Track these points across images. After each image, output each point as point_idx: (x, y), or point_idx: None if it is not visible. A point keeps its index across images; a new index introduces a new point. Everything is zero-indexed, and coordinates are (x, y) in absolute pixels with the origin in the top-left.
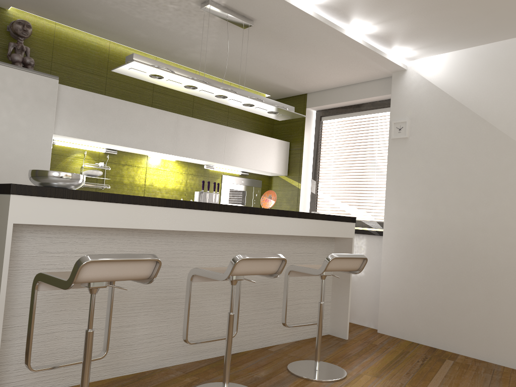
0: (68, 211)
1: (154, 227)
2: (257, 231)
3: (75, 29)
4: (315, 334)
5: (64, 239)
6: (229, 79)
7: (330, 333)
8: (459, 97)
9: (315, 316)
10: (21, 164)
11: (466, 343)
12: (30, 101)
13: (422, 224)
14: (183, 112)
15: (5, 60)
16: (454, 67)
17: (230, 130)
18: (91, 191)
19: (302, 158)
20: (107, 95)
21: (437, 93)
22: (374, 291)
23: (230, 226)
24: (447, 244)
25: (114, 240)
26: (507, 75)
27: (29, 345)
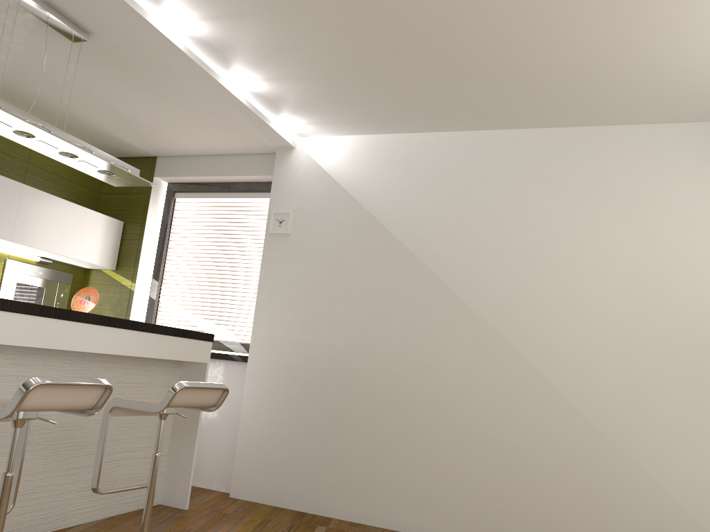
0: None
1: None
2: (65, 345)
3: None
4: (140, 505)
5: None
6: (36, 113)
7: (163, 502)
8: (354, 191)
9: (142, 477)
10: None
11: (342, 502)
12: None
13: (299, 348)
14: None
15: None
16: (351, 154)
17: (29, 190)
18: None
19: (141, 248)
20: None
21: (329, 183)
22: (230, 438)
23: (18, 335)
24: (328, 374)
25: None
26: (408, 174)
27: None
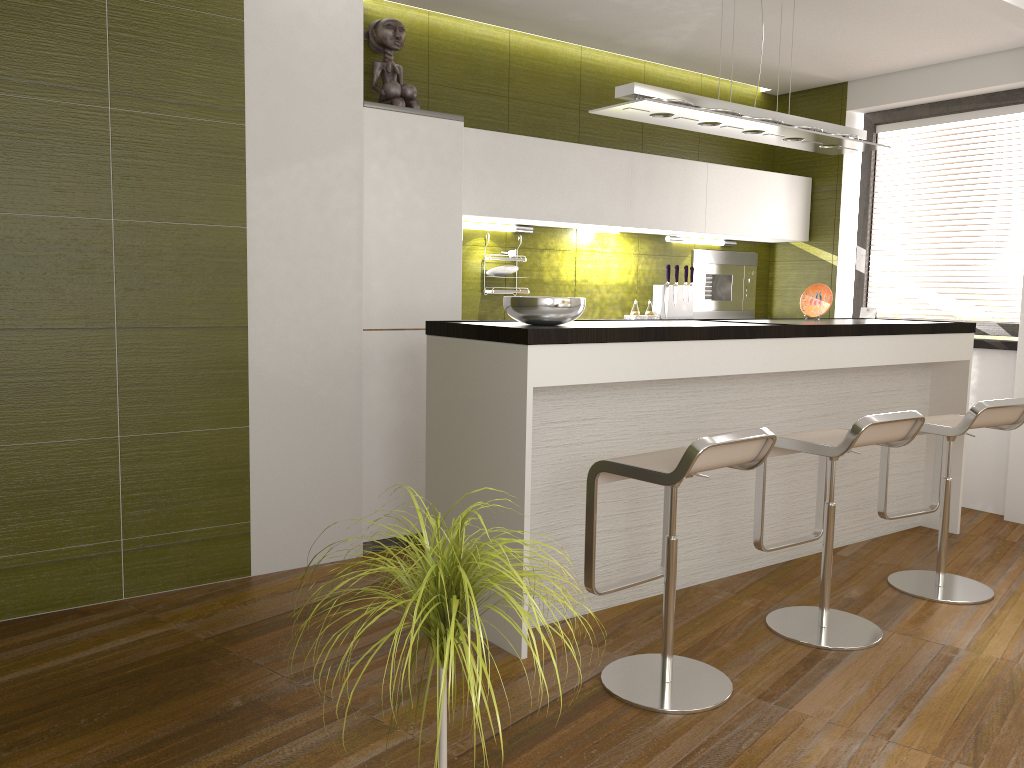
0: (592, 362)
1: (694, 374)
2: (829, 364)
3: (458, 18)
4: (900, 527)
5: (568, 401)
6: (704, 70)
7: (924, 523)
8: None
9: (900, 496)
10: (424, 271)
11: None
12: (429, 165)
13: None
14: (627, 143)
15: (364, 92)
16: None
17: (714, 169)
18: (498, 300)
19: (839, 209)
20: (511, 130)
21: None
22: (995, 448)
23: (792, 360)
24: None
25: (628, 396)
26: None
27: (593, 560)
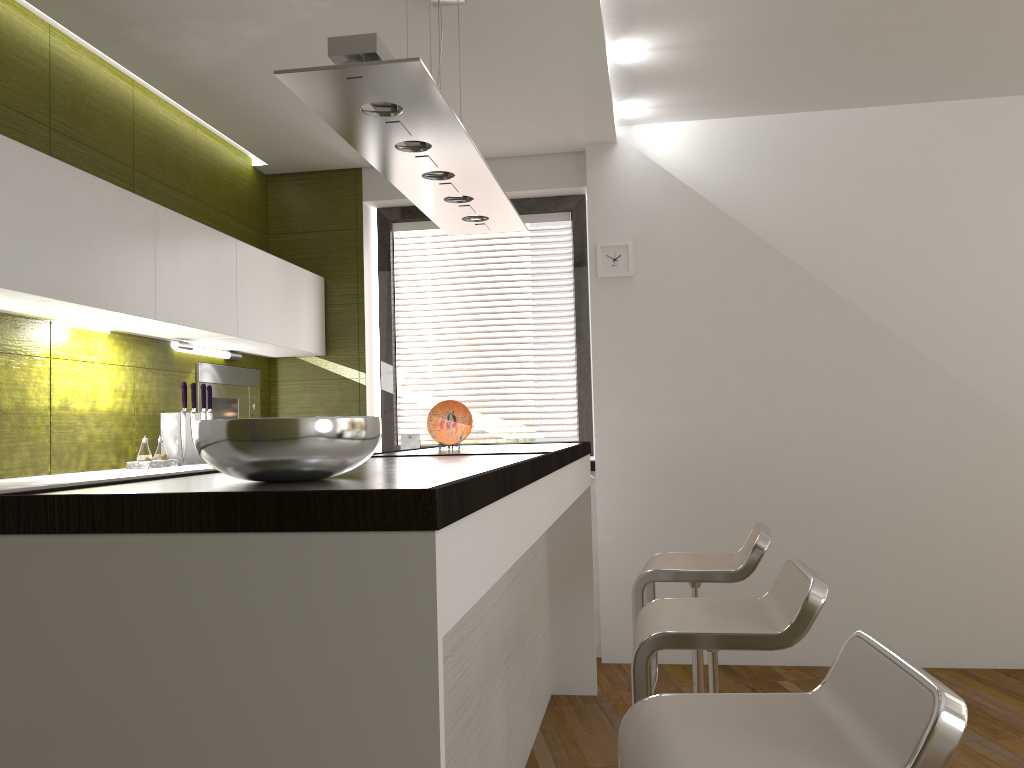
0: (478, 551)
1: (525, 545)
2: (564, 504)
3: None
4: (546, 703)
5: None
6: (212, 115)
7: (556, 691)
8: (726, 204)
9: (544, 664)
10: None
11: None
12: None
13: (676, 442)
14: None
15: None
16: (712, 149)
17: (243, 249)
18: None
19: (364, 316)
20: None
21: (683, 195)
22: None
23: (554, 504)
24: (728, 474)
25: None
26: (807, 175)
27: None
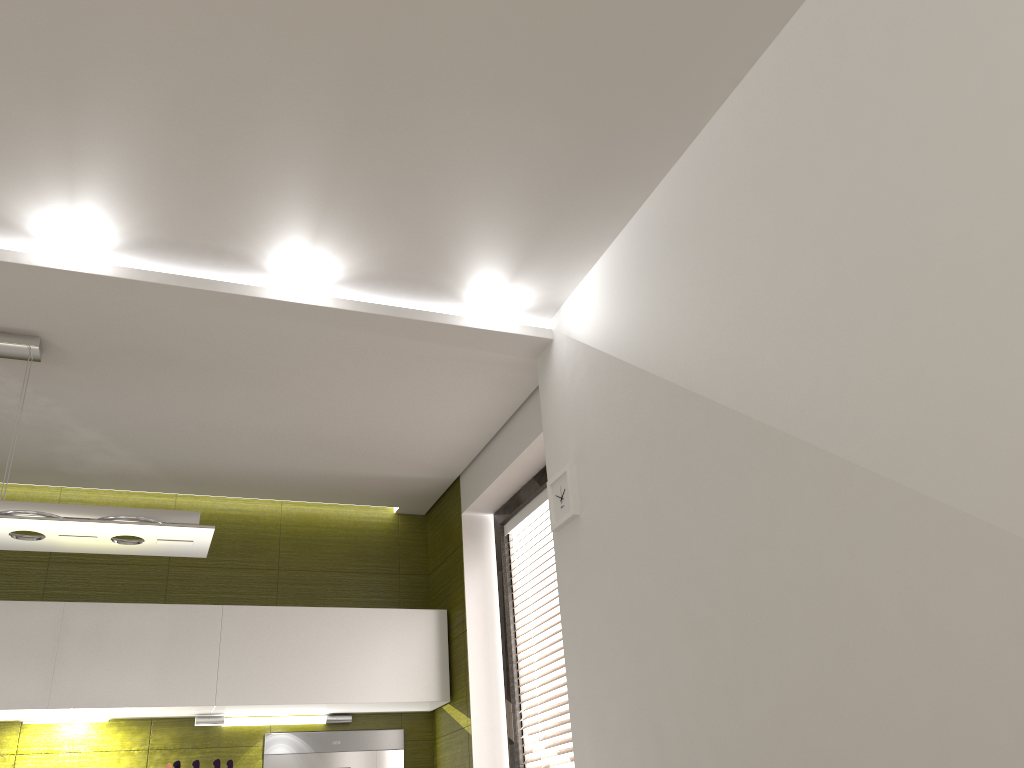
0: None
1: None
2: None
3: None
4: None
5: None
6: (256, 493)
7: None
8: (637, 354)
9: None
10: None
11: None
12: None
13: None
14: (138, 595)
15: None
16: (616, 284)
17: (237, 612)
18: None
19: (467, 646)
20: None
21: (602, 368)
22: None
23: None
24: None
25: None
26: (702, 243)
27: None
